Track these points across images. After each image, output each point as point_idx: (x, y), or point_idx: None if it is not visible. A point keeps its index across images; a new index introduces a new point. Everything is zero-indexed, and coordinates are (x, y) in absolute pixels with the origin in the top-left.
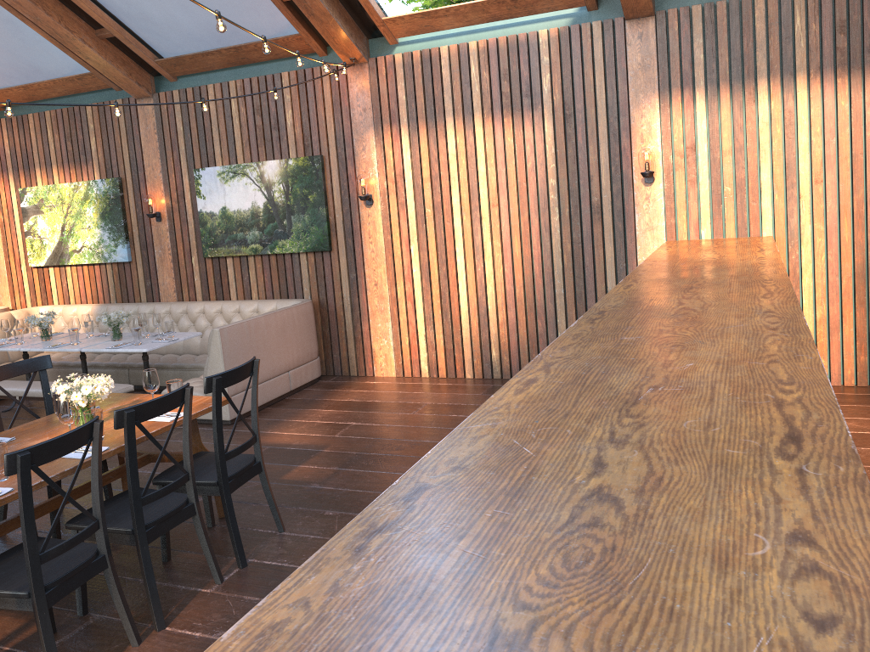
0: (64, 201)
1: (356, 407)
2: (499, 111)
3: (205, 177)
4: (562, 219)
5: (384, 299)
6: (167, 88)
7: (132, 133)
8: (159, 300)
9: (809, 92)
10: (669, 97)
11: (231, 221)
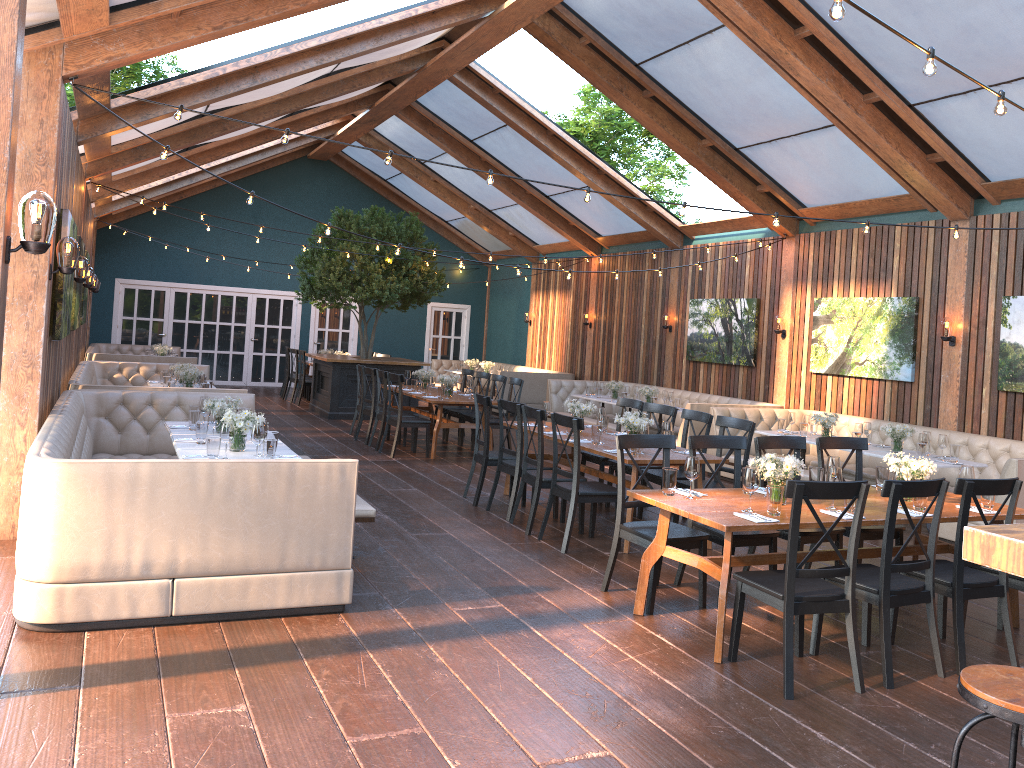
0: (856, 314)
1: None
2: None
3: (1014, 306)
4: None
5: None
6: (987, 211)
7: (939, 255)
8: (935, 427)
9: None
10: None
11: None
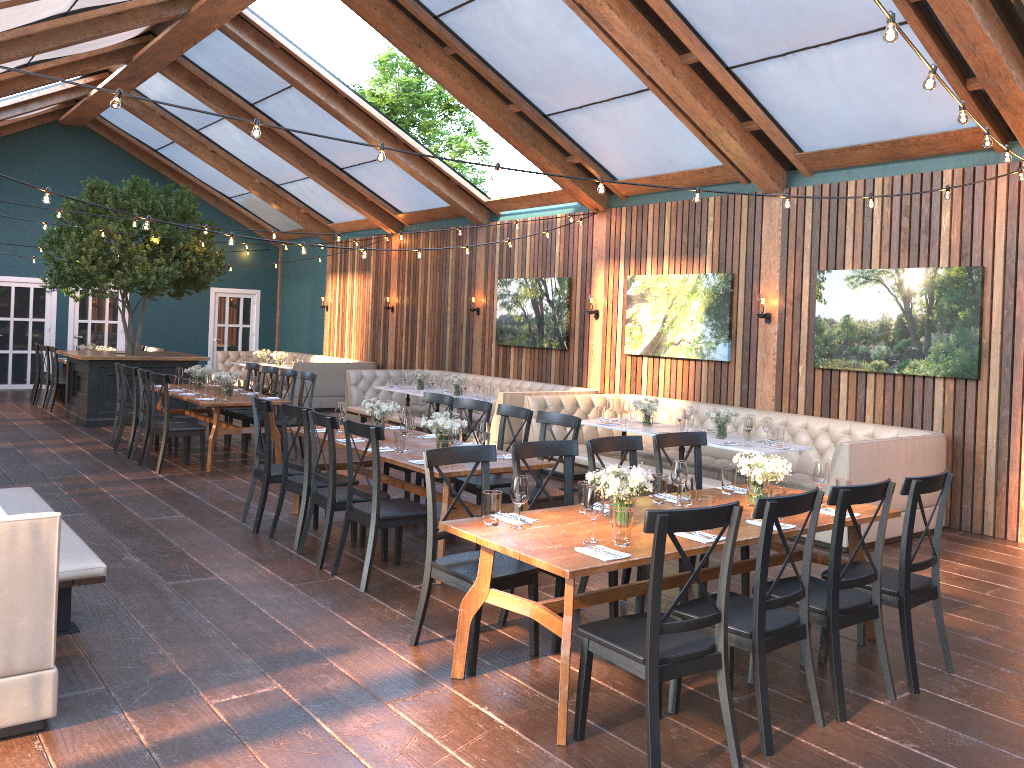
0: (670, 292)
1: (1003, 569)
2: None
3: (829, 280)
4: None
5: None
6: (799, 183)
7: (753, 228)
8: (753, 407)
9: None
10: None
11: (853, 331)
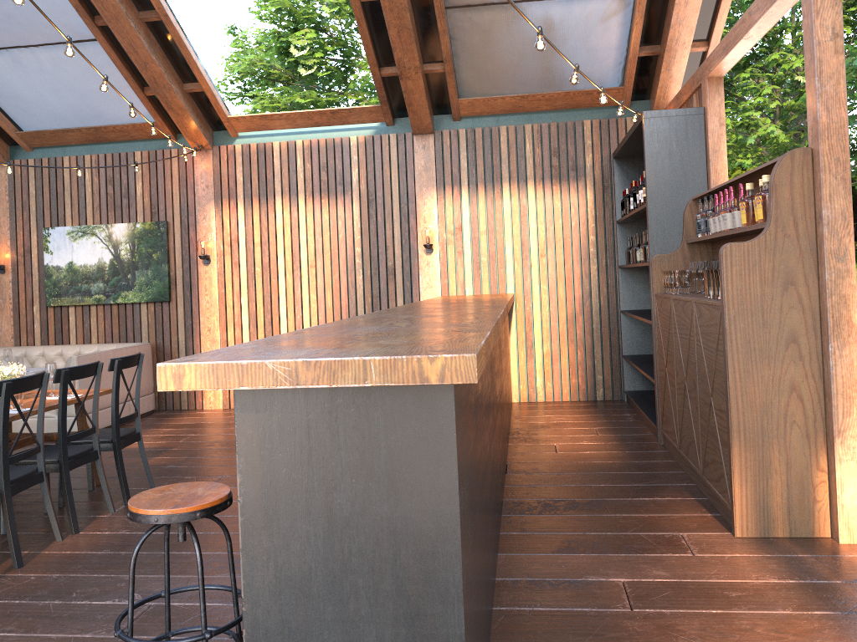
0: None
1: (192, 426)
2: (319, 194)
3: (54, 235)
4: (365, 278)
5: (216, 342)
6: (22, 157)
7: None
8: None
9: (536, 194)
10: (444, 191)
11: (77, 274)
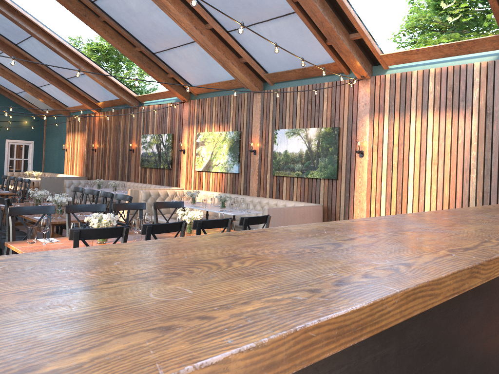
0: (215, 140)
1: None
2: (444, 109)
3: (279, 134)
4: (478, 176)
5: (363, 210)
6: (268, 88)
7: (249, 110)
8: (248, 195)
9: None
10: None
11: (288, 157)
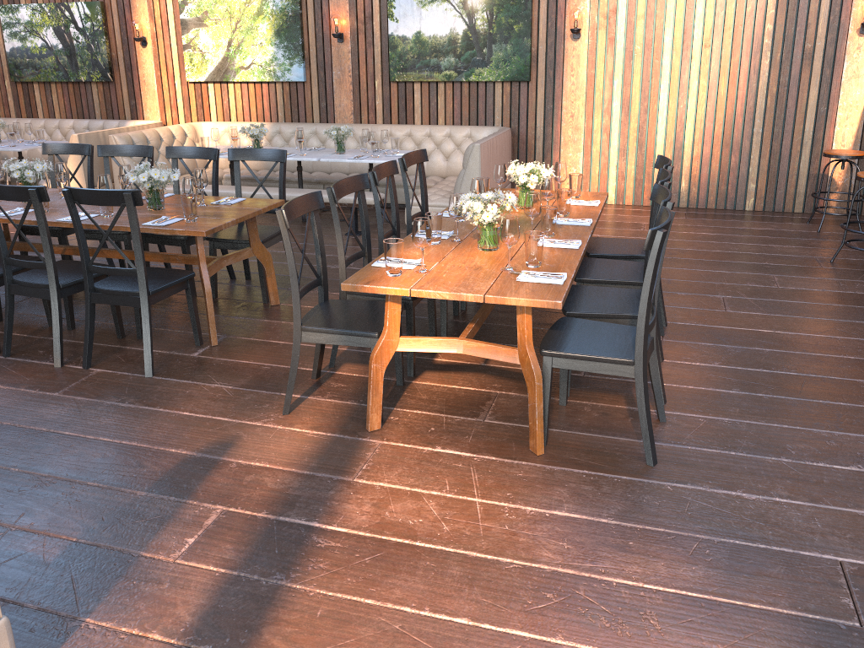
0: (233, 15)
1: None
2: None
3: (400, 0)
4: (773, 63)
5: (578, 130)
6: None
7: None
8: (333, 122)
9: None
10: None
11: (425, 46)
